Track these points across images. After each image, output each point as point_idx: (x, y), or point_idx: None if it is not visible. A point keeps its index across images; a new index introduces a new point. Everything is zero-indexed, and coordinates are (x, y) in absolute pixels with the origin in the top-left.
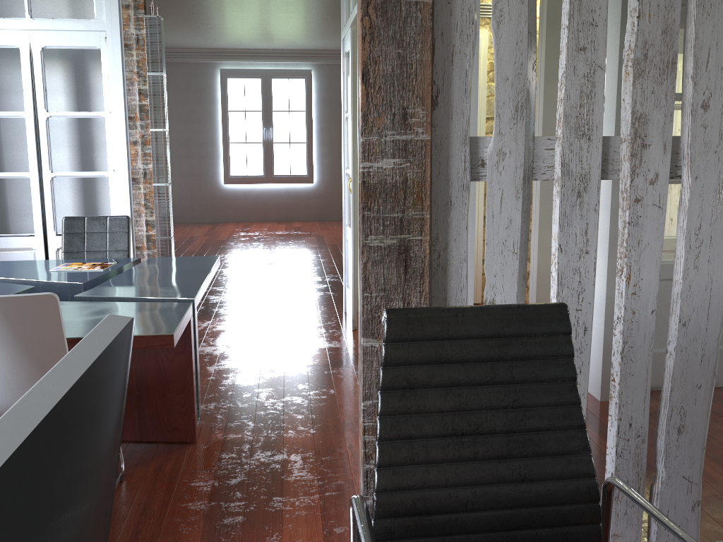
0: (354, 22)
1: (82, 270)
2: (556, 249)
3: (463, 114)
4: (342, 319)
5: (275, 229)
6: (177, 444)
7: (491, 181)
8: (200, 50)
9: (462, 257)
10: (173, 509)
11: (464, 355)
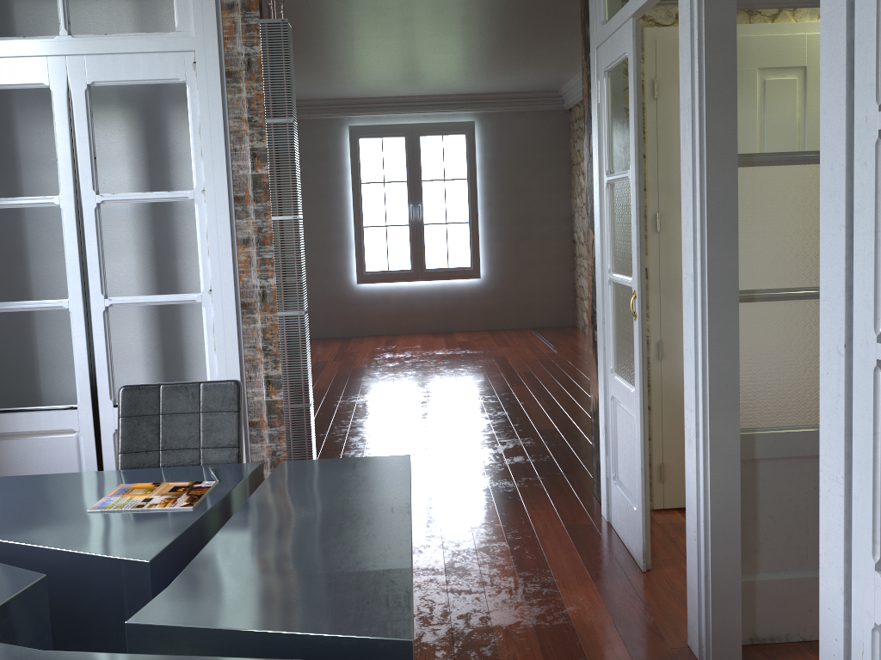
0: (648, 4)
1: (152, 509)
2: None
3: None
4: (611, 540)
5: (432, 346)
6: None
7: None
8: (321, 102)
9: None
10: None
11: None
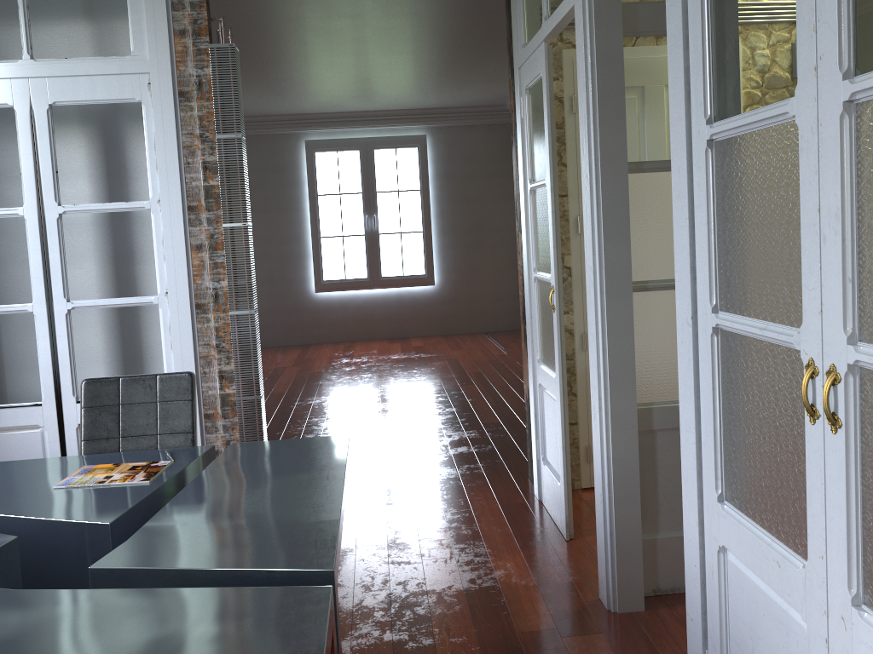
0: (556, 31)
1: (113, 484)
2: None
3: None
4: (540, 515)
5: (388, 350)
6: None
7: None
8: (278, 117)
9: None
10: None
11: None
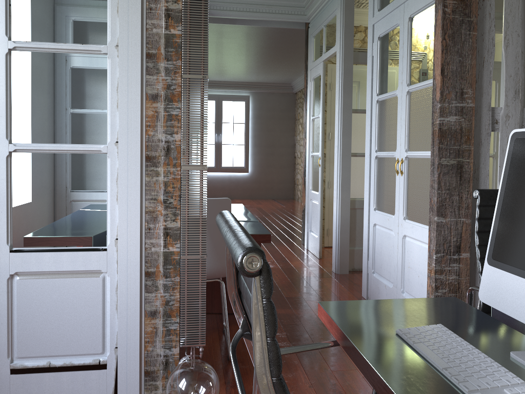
0: (328, 58)
1: None
2: None
3: (488, 94)
4: (308, 253)
5: None
6: None
7: (502, 131)
8: None
9: (487, 173)
10: None
11: None
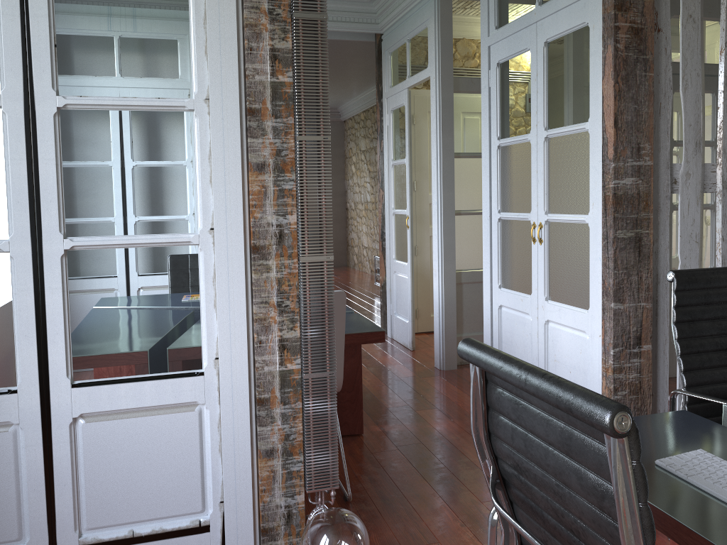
0: (415, 84)
1: None
2: (720, 239)
3: (666, 148)
4: (394, 343)
5: None
6: (348, 437)
7: (682, 193)
8: None
9: (666, 245)
10: (392, 476)
11: (719, 298)
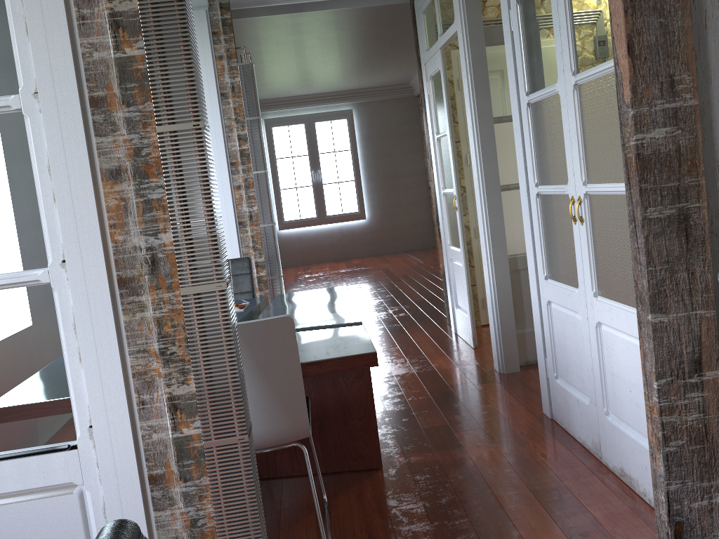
0: (447, 43)
1: None
2: None
3: None
4: (457, 339)
5: (337, 267)
6: (364, 472)
7: None
8: None
9: None
10: (398, 532)
11: None
